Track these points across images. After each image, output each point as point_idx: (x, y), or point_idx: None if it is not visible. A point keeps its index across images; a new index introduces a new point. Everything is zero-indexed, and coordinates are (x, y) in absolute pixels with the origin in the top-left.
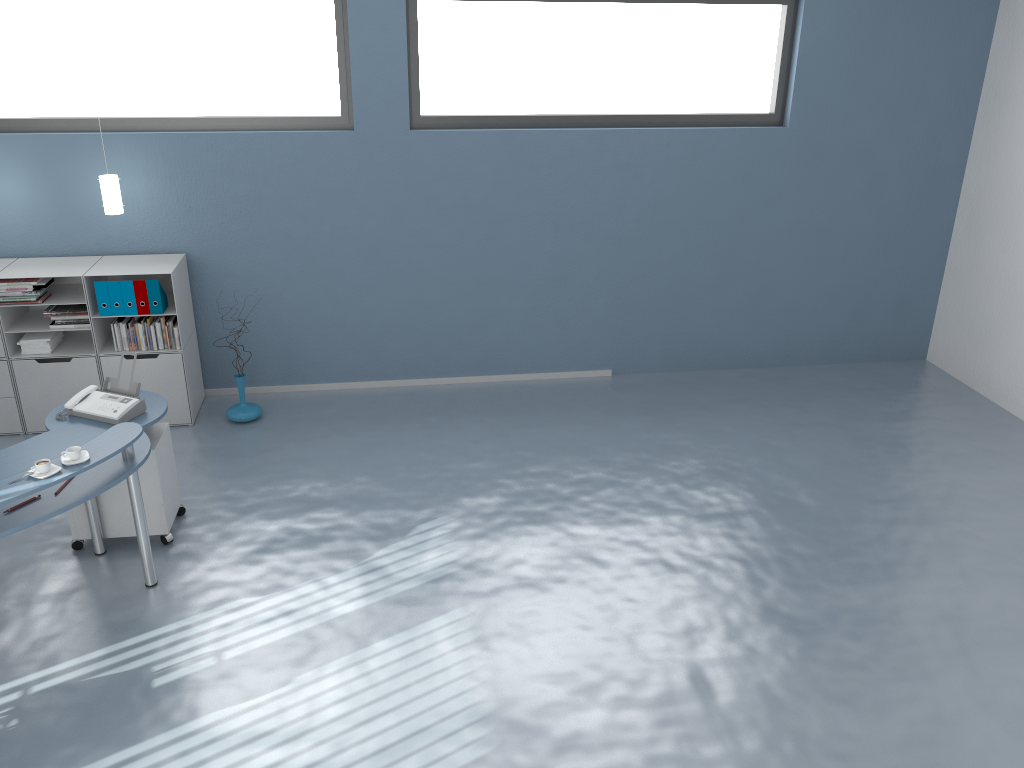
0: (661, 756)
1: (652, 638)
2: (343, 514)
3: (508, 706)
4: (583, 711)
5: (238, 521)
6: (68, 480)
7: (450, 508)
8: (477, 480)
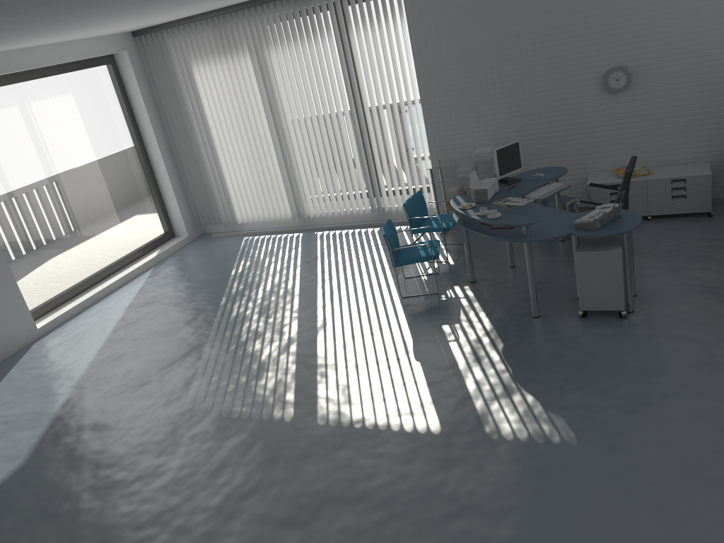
0: (256, 481)
1: (340, 515)
2: (597, 383)
3: (339, 430)
4: (311, 459)
5: (603, 338)
6: (504, 227)
7: (587, 441)
8: (645, 469)
